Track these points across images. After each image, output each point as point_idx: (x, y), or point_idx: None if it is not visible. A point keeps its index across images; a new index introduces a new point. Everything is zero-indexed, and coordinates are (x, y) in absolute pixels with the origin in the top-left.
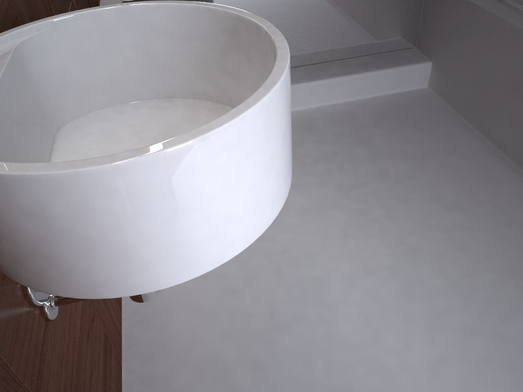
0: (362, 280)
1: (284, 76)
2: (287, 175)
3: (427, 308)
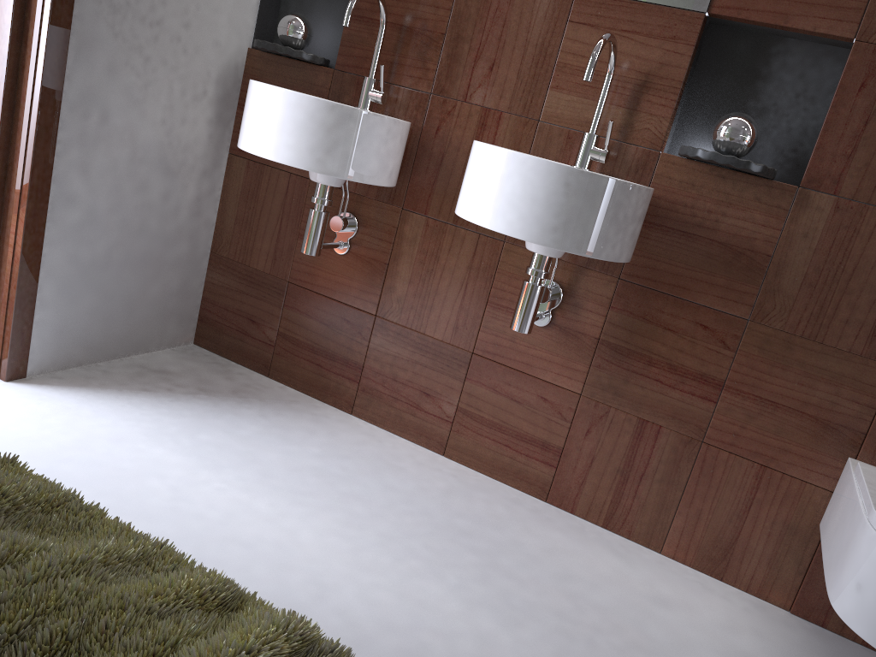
0: (474, 647)
1: (493, 146)
2: (476, 208)
3: (375, 646)
